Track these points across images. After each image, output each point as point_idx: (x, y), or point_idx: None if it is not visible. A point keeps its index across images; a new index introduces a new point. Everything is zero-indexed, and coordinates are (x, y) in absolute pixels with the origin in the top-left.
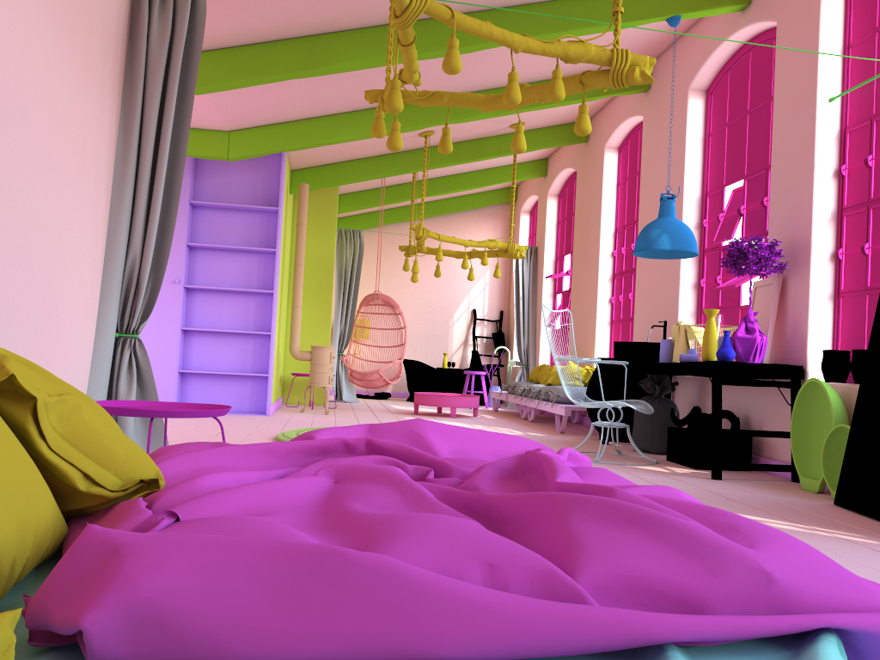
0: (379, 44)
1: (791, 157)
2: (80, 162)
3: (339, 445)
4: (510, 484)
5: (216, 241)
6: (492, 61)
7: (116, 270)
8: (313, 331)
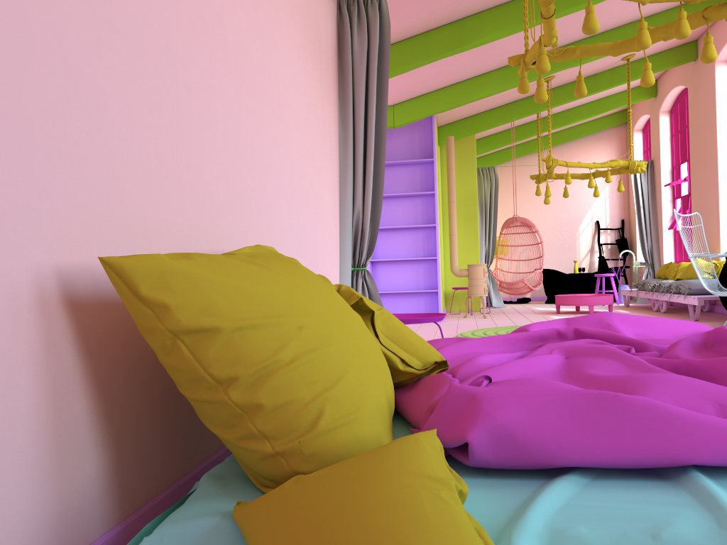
0: (511, 16)
1: None
2: (323, 150)
3: (553, 334)
4: (704, 353)
5: (388, 191)
6: (606, 8)
7: (347, 222)
8: (465, 253)
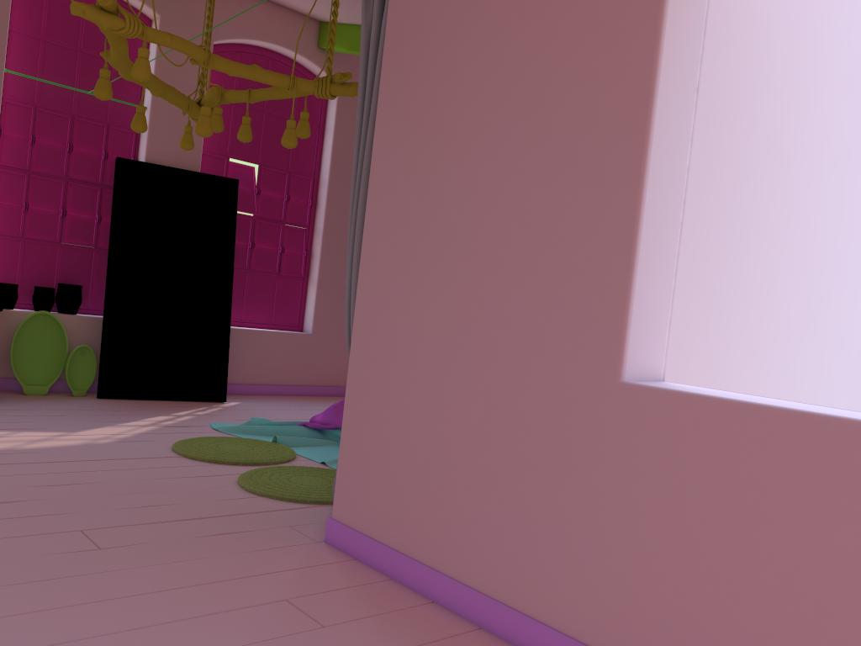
0: None
1: None
2: None
3: None
4: None
5: None
6: None
7: None
8: None
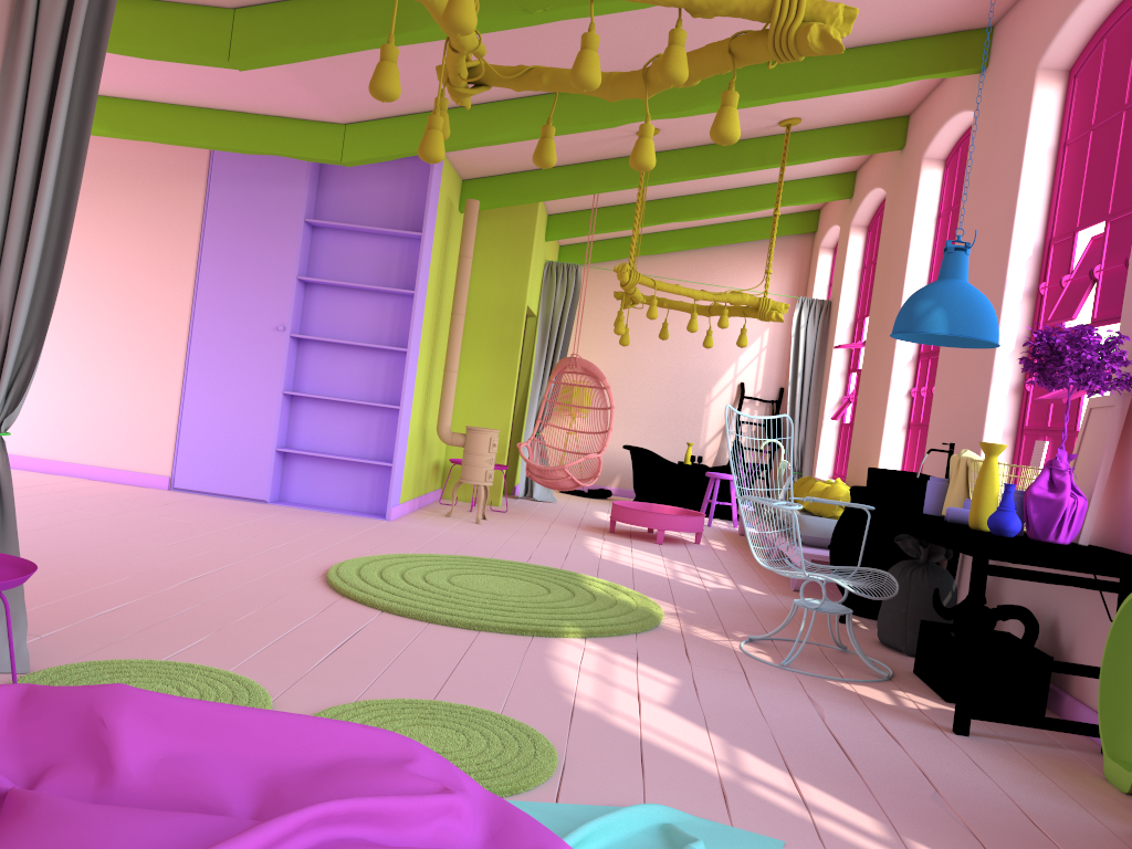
0: None
1: None
2: None
3: None
4: None
5: (340, 275)
6: (715, 22)
7: None
8: (489, 402)
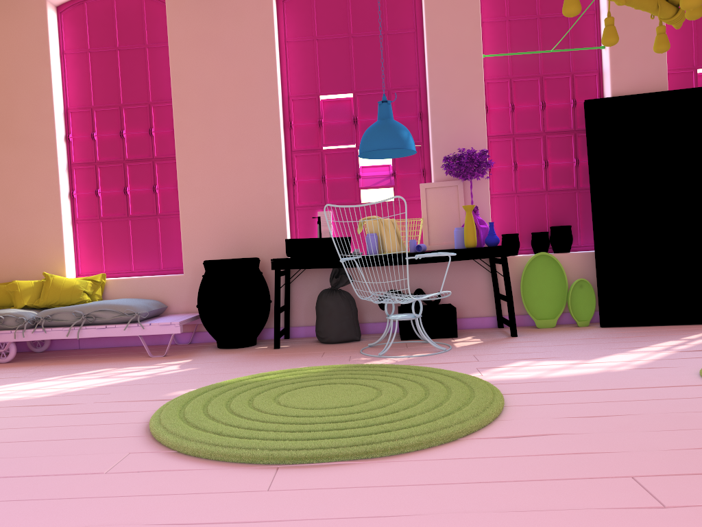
0: None
1: (456, 90)
2: None
3: None
4: None
5: None
6: None
7: None
8: None
